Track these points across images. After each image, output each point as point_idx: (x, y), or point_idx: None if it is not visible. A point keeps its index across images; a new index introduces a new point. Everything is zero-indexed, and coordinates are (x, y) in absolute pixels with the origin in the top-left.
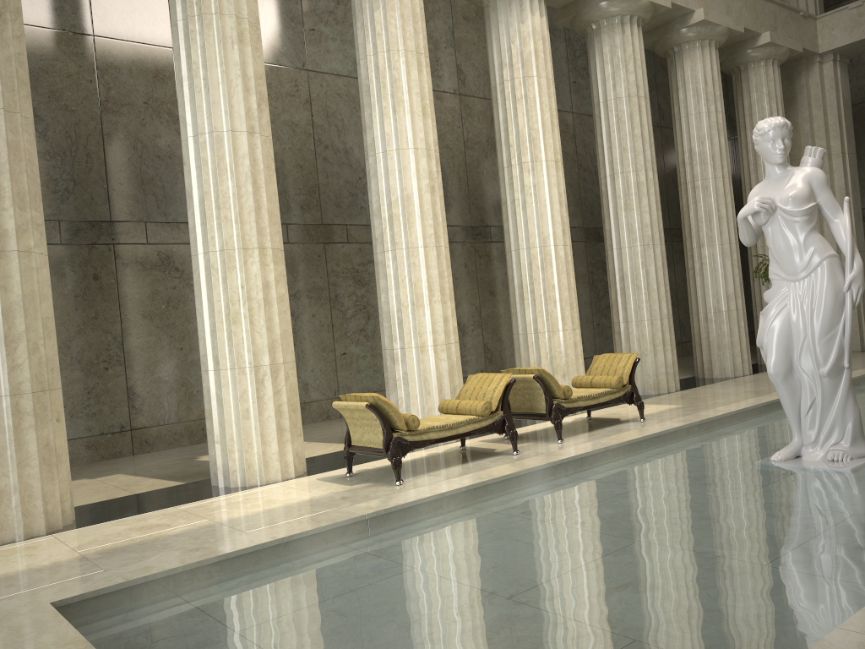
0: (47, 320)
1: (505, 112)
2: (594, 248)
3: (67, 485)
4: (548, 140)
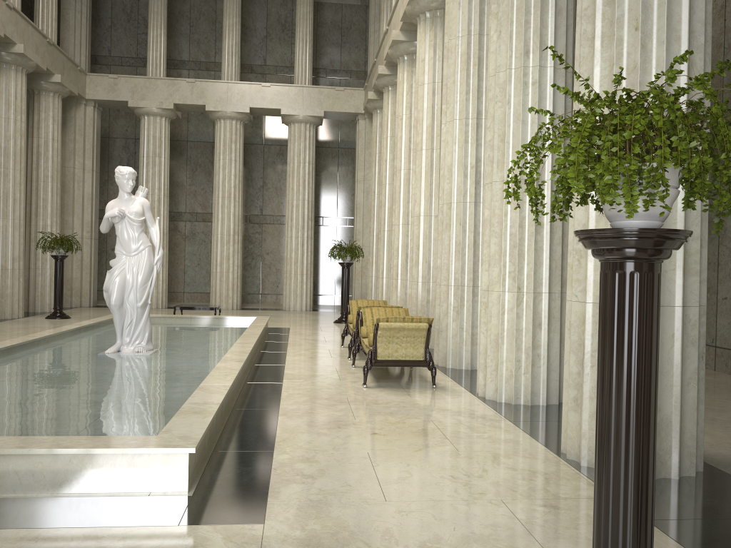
0: None
1: None
2: None
3: None
4: None
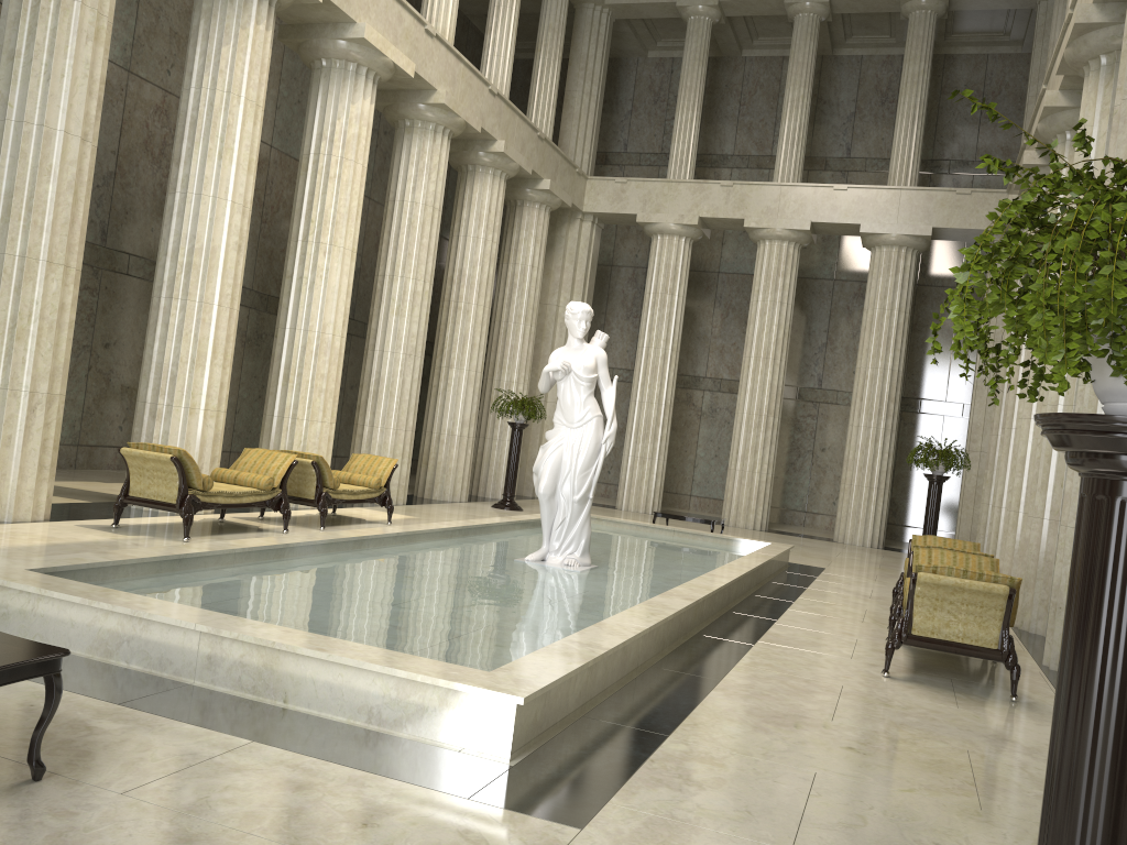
0: None
1: (313, 185)
2: None
3: None
4: (350, 228)
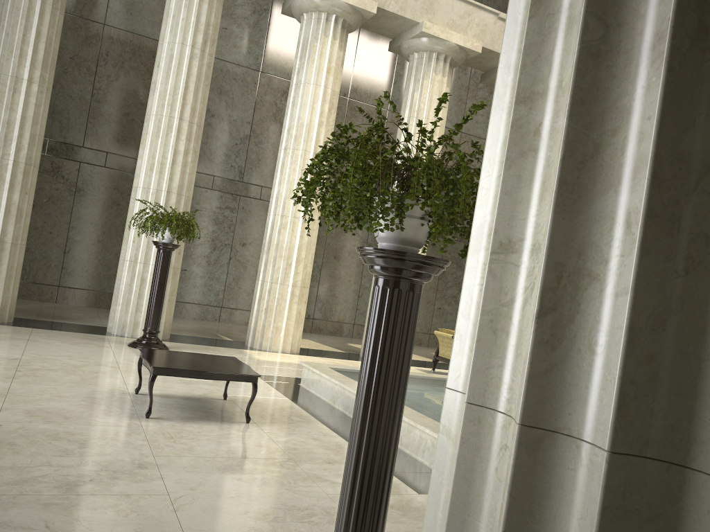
0: (312, 255)
1: None
2: None
3: (301, 334)
4: None
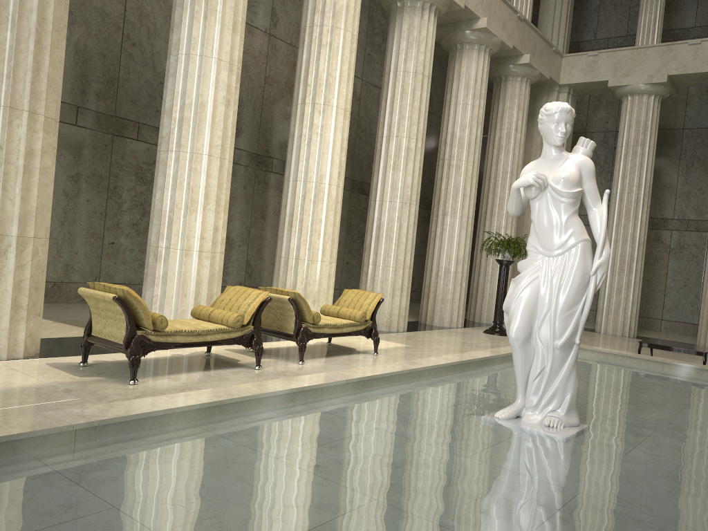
0: None
1: (309, 54)
2: (357, 198)
3: None
4: (342, 89)
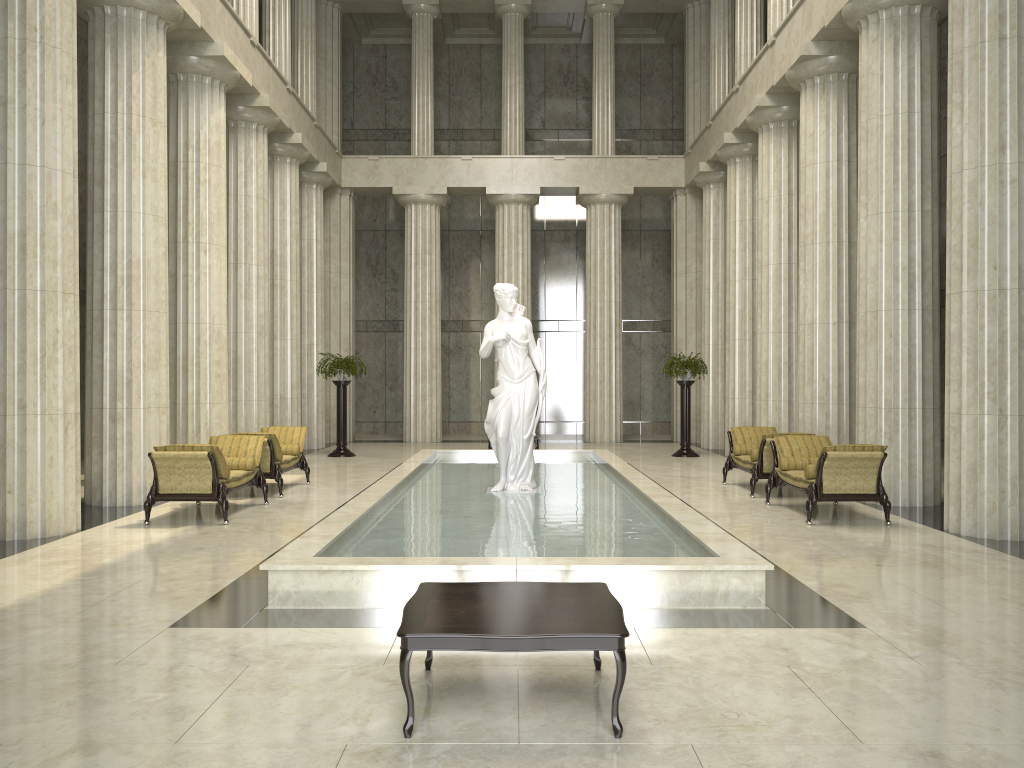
0: None
1: (185, 190)
2: None
3: None
4: (222, 227)
